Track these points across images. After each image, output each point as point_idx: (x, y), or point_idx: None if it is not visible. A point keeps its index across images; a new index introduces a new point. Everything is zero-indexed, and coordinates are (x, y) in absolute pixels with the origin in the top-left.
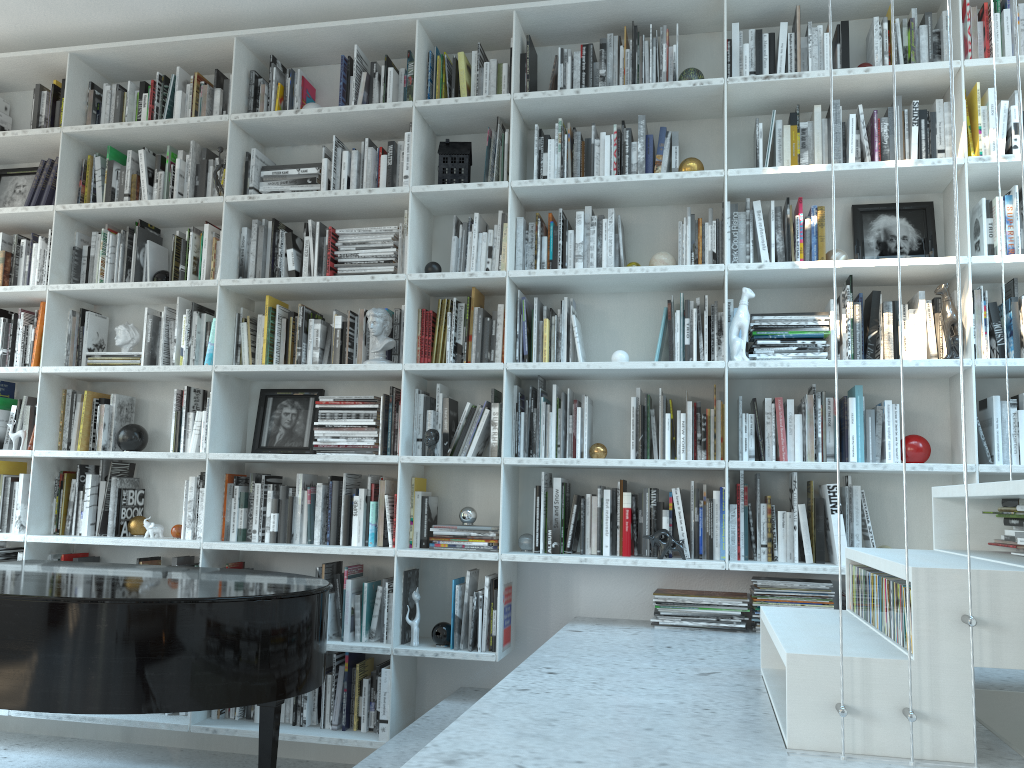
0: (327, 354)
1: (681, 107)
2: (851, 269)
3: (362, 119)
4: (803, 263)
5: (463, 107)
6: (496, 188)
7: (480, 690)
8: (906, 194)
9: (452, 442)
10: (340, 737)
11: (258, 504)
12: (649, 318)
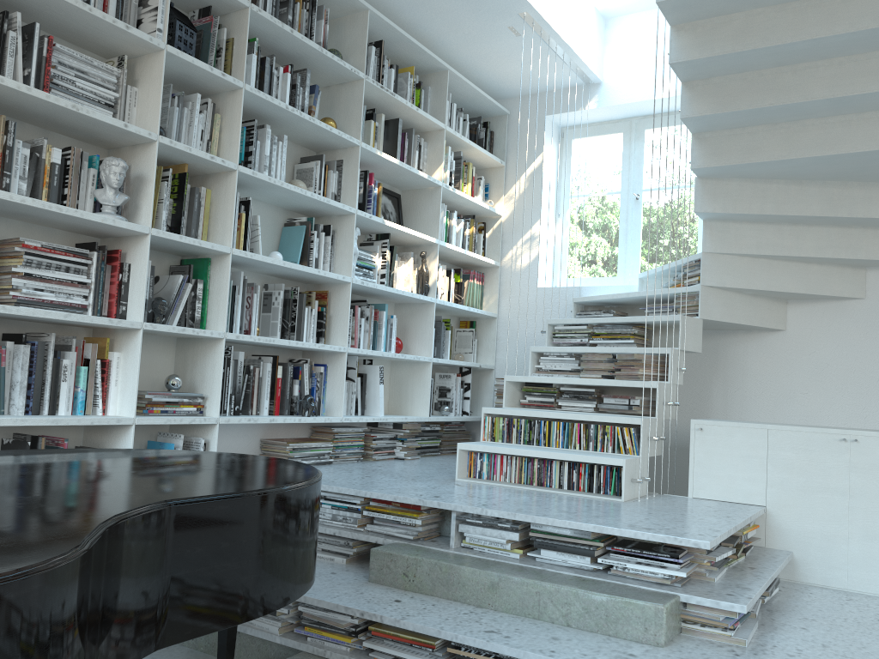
0: (30, 188)
1: (318, 72)
2: (399, 231)
3: None
4: (387, 221)
5: None
6: (234, 84)
7: None
8: (390, 185)
9: (167, 312)
10: None
11: None
12: (271, 226)
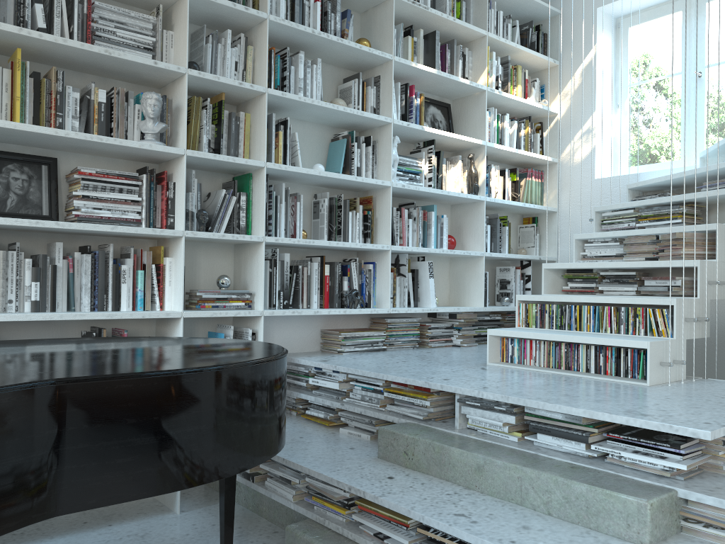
0: (84, 125)
1: None
2: (441, 136)
3: None
4: (426, 128)
5: None
6: (258, 16)
7: None
8: (439, 96)
9: (212, 221)
10: None
11: (14, 273)
12: (318, 143)
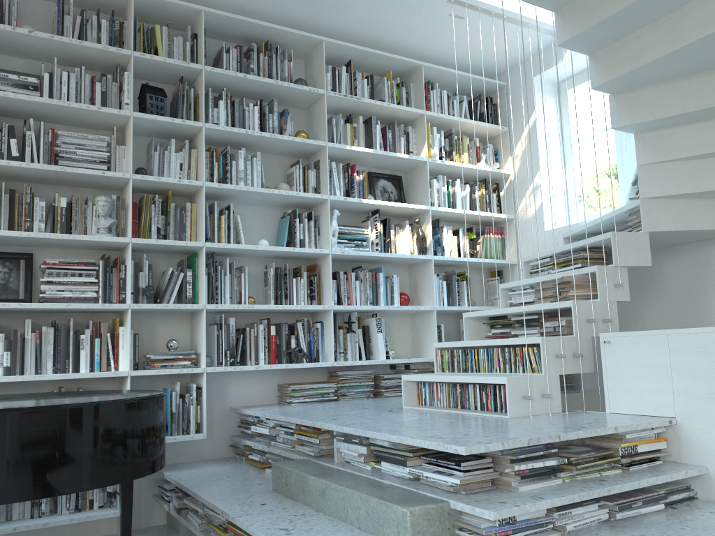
0: (50, 226)
1: (292, 99)
2: (383, 206)
3: (82, 51)
4: (364, 200)
5: (167, 65)
6: (194, 125)
7: (171, 465)
8: (390, 170)
9: (160, 295)
10: (87, 515)
11: None
12: (269, 221)
